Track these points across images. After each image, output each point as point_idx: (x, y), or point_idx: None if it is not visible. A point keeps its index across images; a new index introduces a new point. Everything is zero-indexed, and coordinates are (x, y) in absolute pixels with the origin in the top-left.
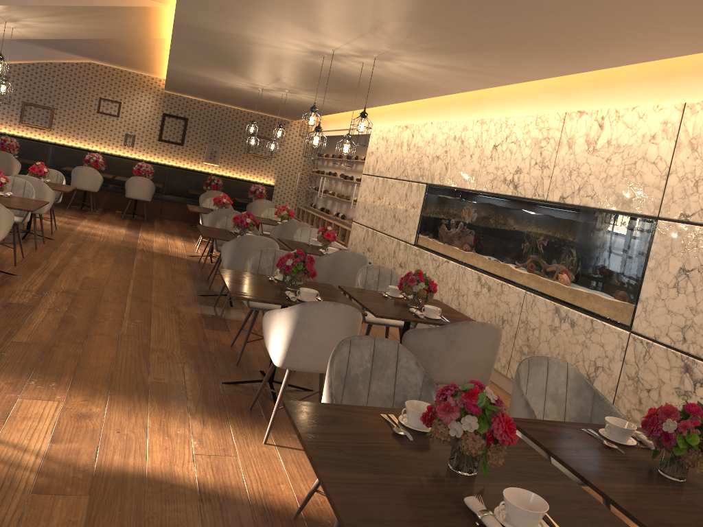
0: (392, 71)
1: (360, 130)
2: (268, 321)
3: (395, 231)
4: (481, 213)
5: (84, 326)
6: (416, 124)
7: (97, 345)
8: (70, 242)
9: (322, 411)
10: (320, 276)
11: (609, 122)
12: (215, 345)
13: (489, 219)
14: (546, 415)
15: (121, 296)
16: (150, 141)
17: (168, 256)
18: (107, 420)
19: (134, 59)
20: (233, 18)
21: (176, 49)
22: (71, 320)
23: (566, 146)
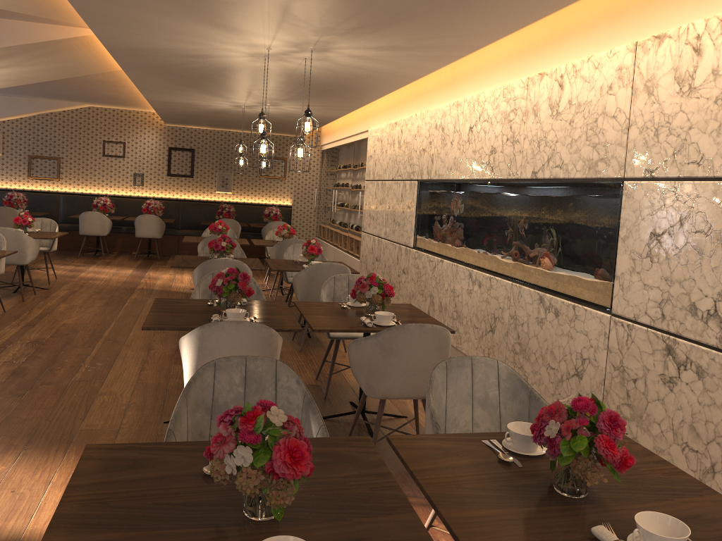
0: (341, 63)
1: (305, 130)
2: (180, 350)
3: (396, 236)
4: (466, 203)
5: (34, 376)
6: (403, 119)
7: (38, 395)
8: (65, 290)
9: (128, 454)
10: (300, 293)
11: (568, 79)
12: (176, 381)
13: (473, 208)
14: (476, 425)
15: (93, 340)
16: (159, 177)
17: (168, 292)
18: (6, 479)
19: (124, 96)
20: (149, 30)
21: (134, 77)
22: (24, 371)
23: (532, 115)
